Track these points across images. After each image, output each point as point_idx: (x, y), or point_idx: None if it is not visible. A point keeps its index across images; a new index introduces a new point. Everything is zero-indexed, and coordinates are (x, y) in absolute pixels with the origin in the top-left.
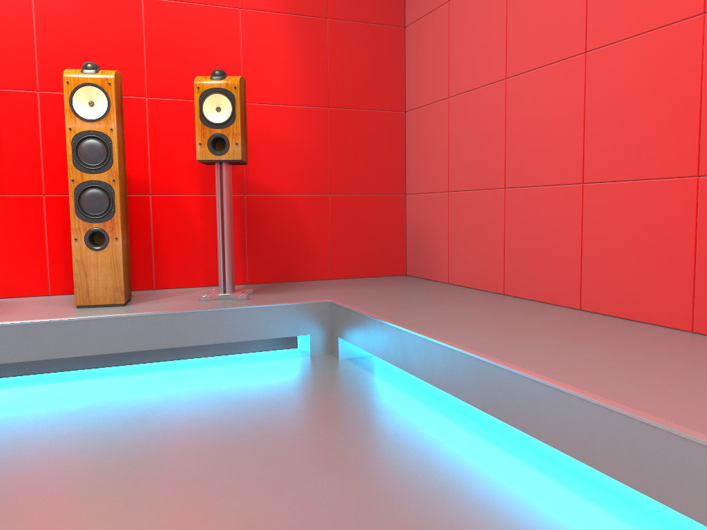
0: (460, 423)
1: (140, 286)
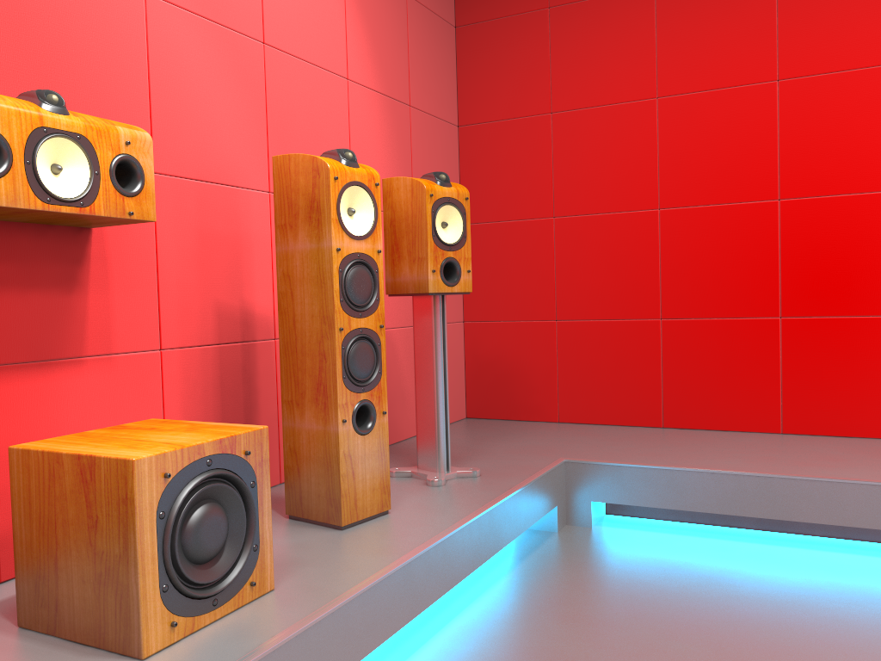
0: (873, 555)
1: None
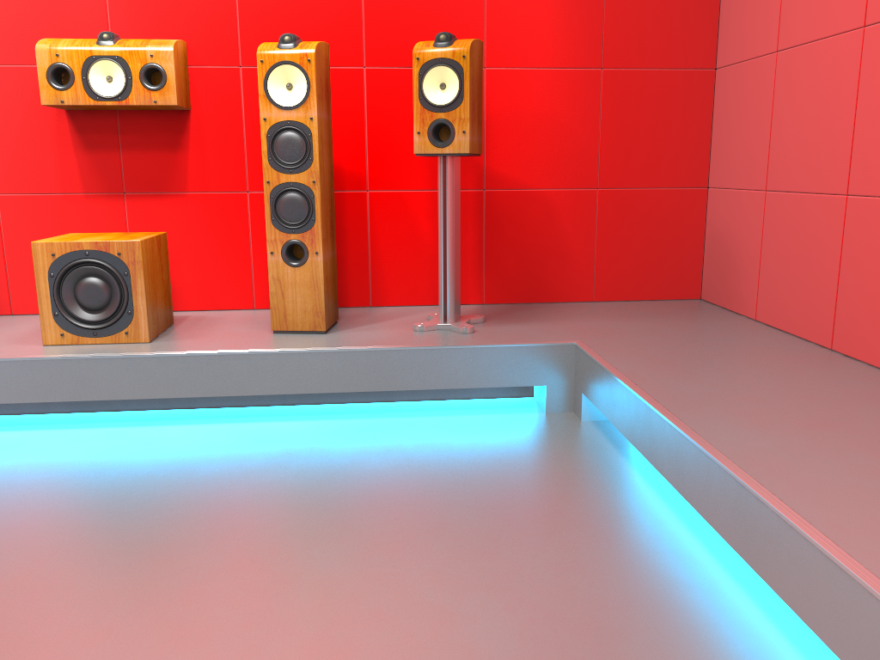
0: (714, 554)
1: (354, 301)
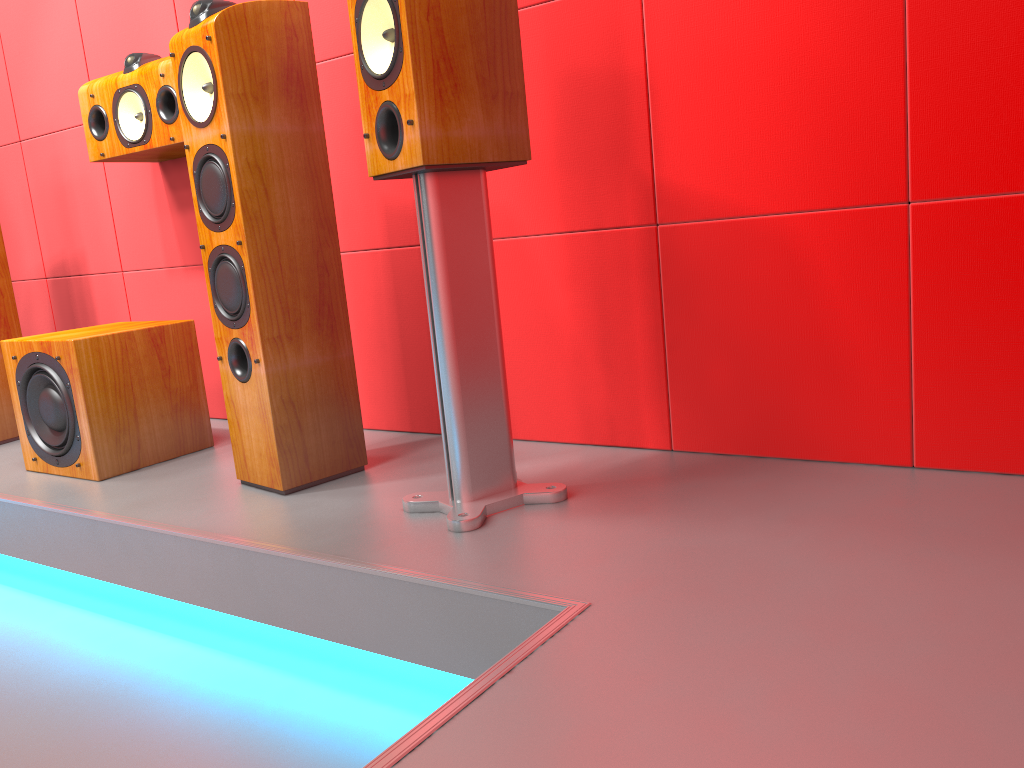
0: None
1: None
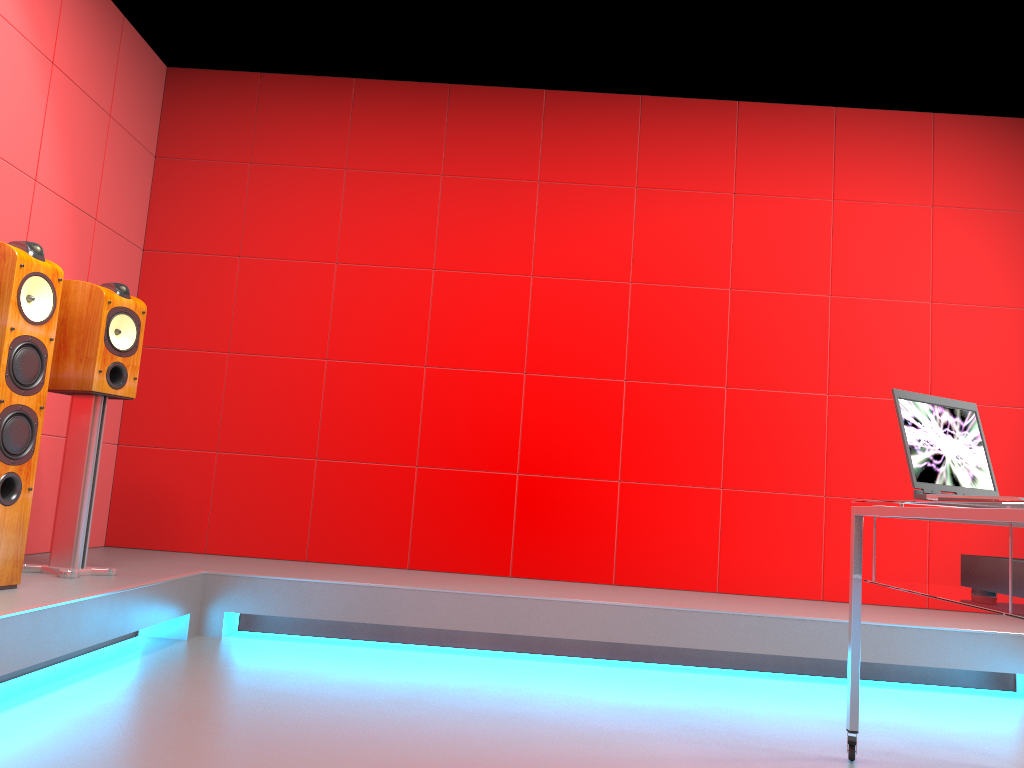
0: (454, 654)
1: None
